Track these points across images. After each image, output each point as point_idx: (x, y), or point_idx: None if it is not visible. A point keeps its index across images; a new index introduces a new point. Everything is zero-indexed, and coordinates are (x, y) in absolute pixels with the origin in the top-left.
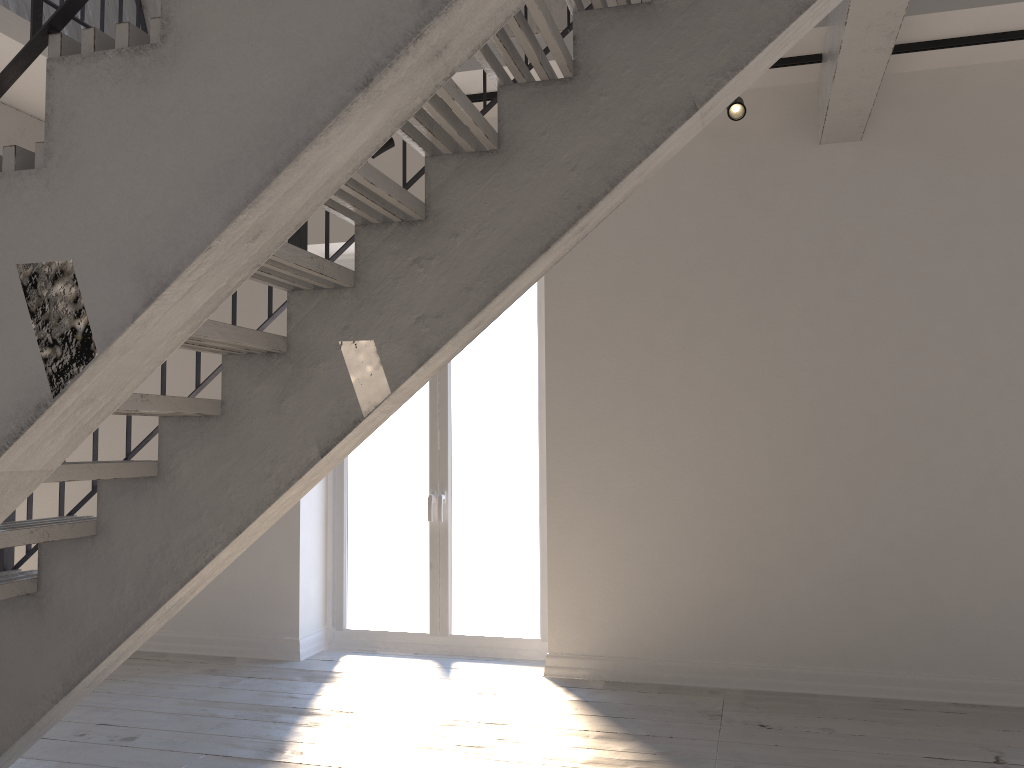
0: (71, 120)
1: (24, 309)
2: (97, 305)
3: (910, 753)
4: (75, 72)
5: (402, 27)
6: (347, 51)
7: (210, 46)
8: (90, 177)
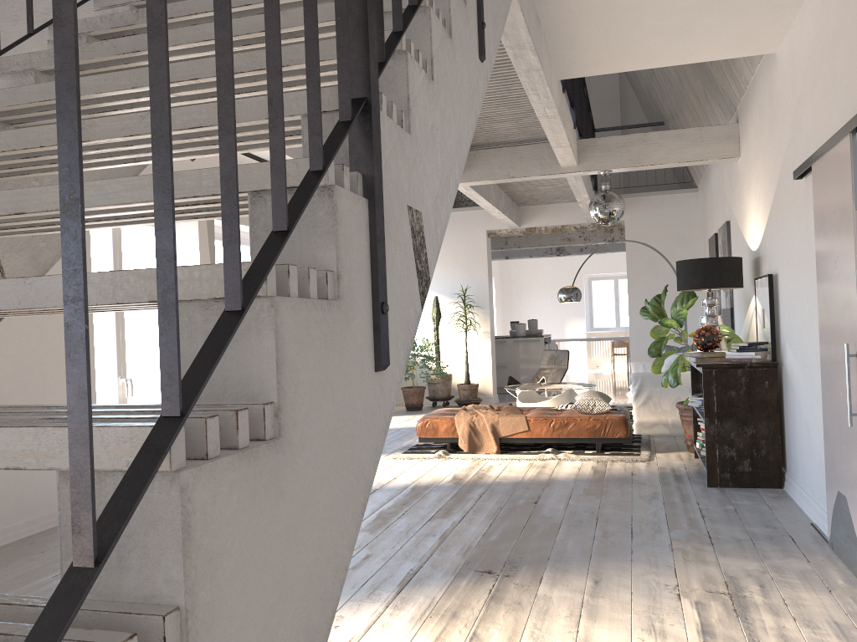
0: (416, 107)
1: (411, 241)
2: (429, 248)
3: (41, 579)
4: (415, 73)
5: (470, 135)
6: (463, 136)
7: (443, 100)
8: (423, 155)
